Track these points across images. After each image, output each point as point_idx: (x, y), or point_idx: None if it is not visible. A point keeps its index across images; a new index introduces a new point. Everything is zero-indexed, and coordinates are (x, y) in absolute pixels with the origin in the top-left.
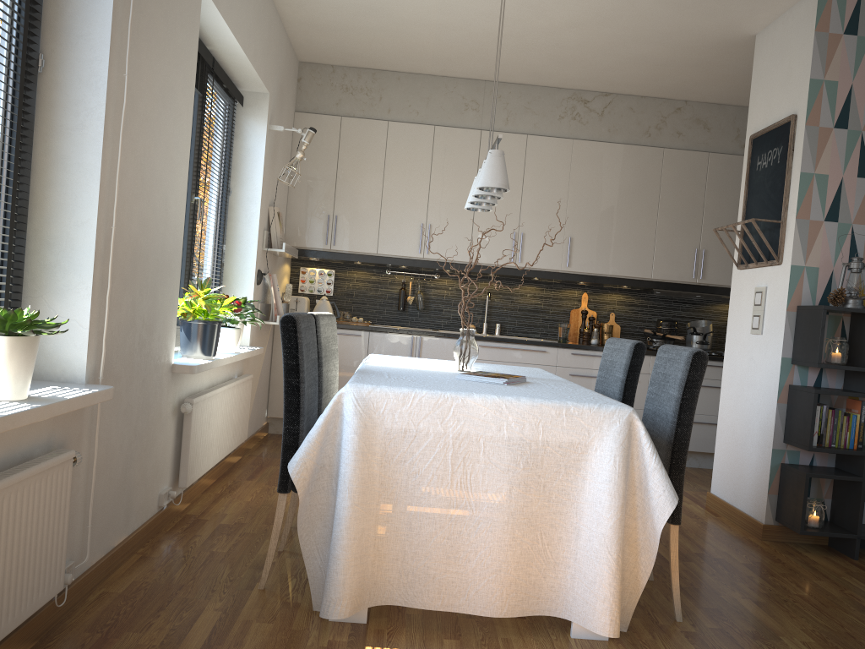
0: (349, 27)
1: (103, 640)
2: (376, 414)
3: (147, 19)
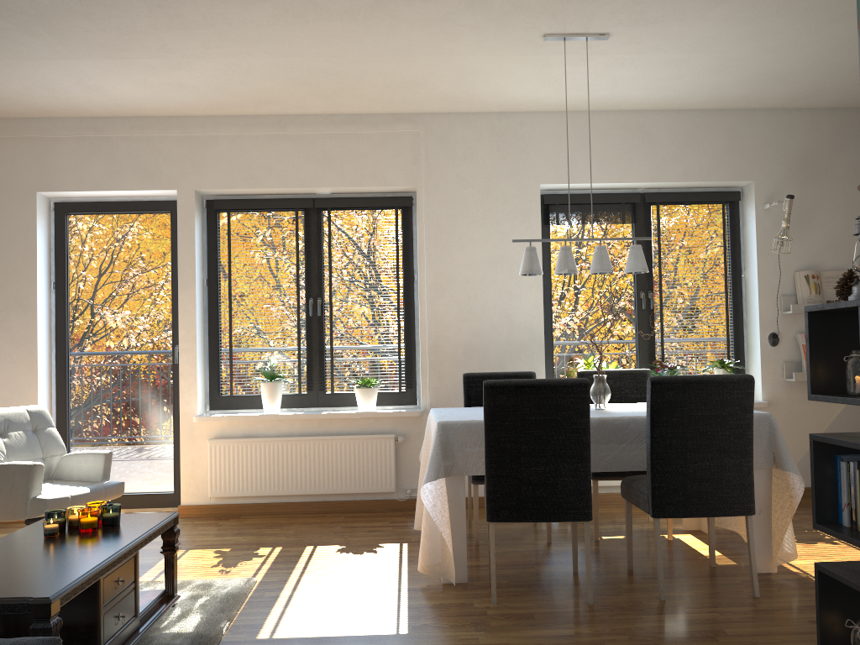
0: (810, 86)
1: (396, 516)
2: (430, 424)
3: (458, 237)
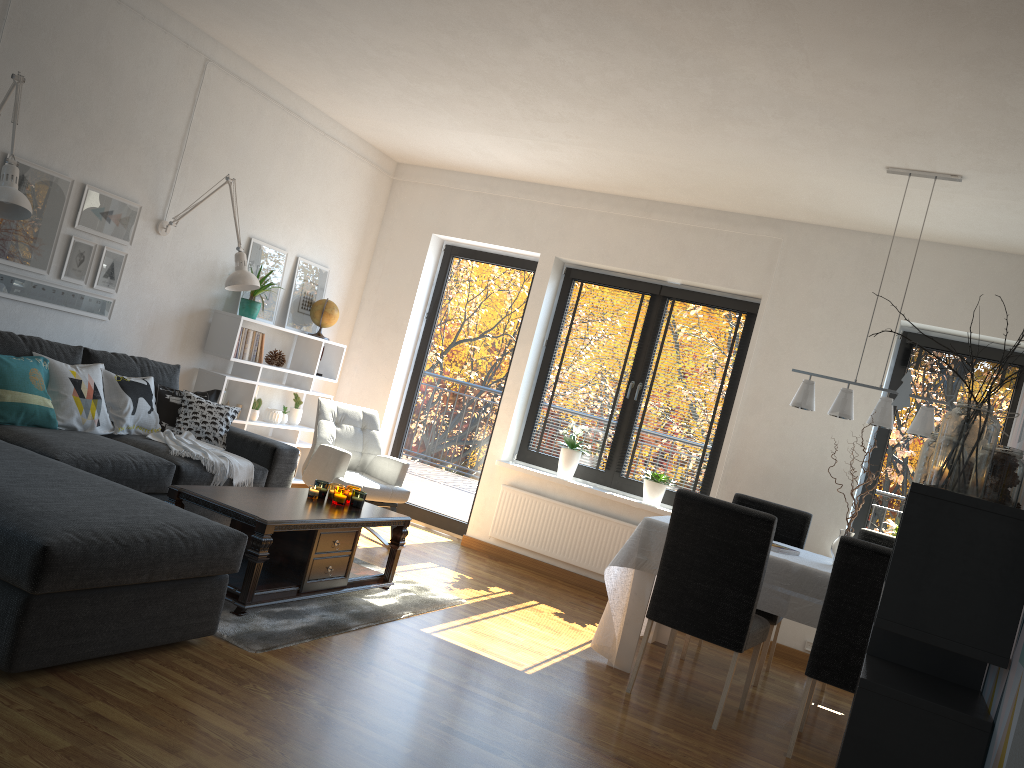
0: None
1: None
2: None
3: (791, 356)
